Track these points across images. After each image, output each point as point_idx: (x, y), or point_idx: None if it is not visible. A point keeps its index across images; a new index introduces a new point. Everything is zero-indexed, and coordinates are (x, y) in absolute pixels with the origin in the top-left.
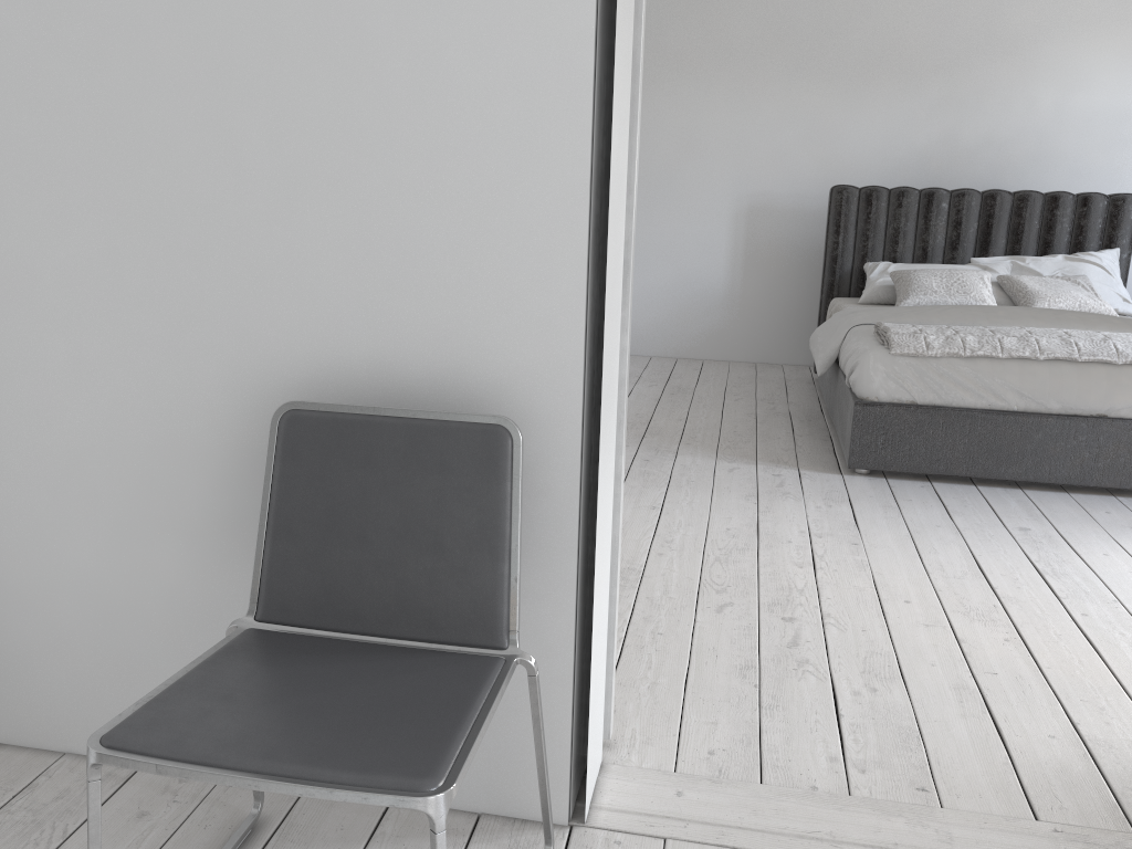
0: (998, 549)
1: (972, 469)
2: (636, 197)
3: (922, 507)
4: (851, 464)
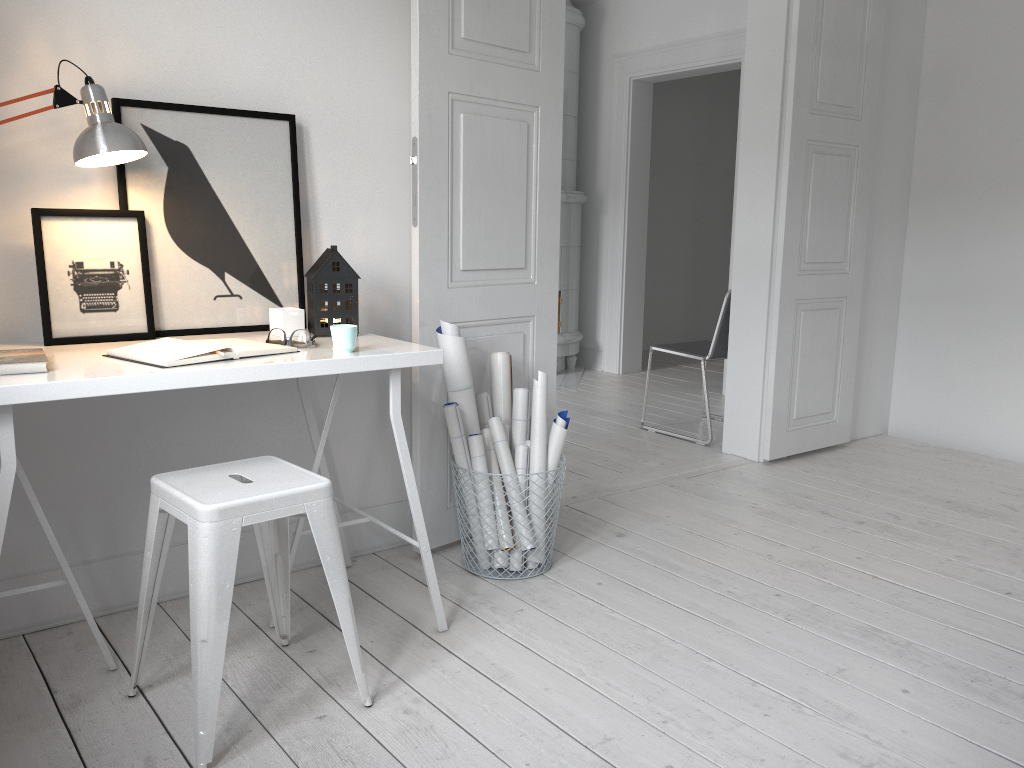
0: (956, 645)
1: None
2: (781, 220)
3: None
4: None
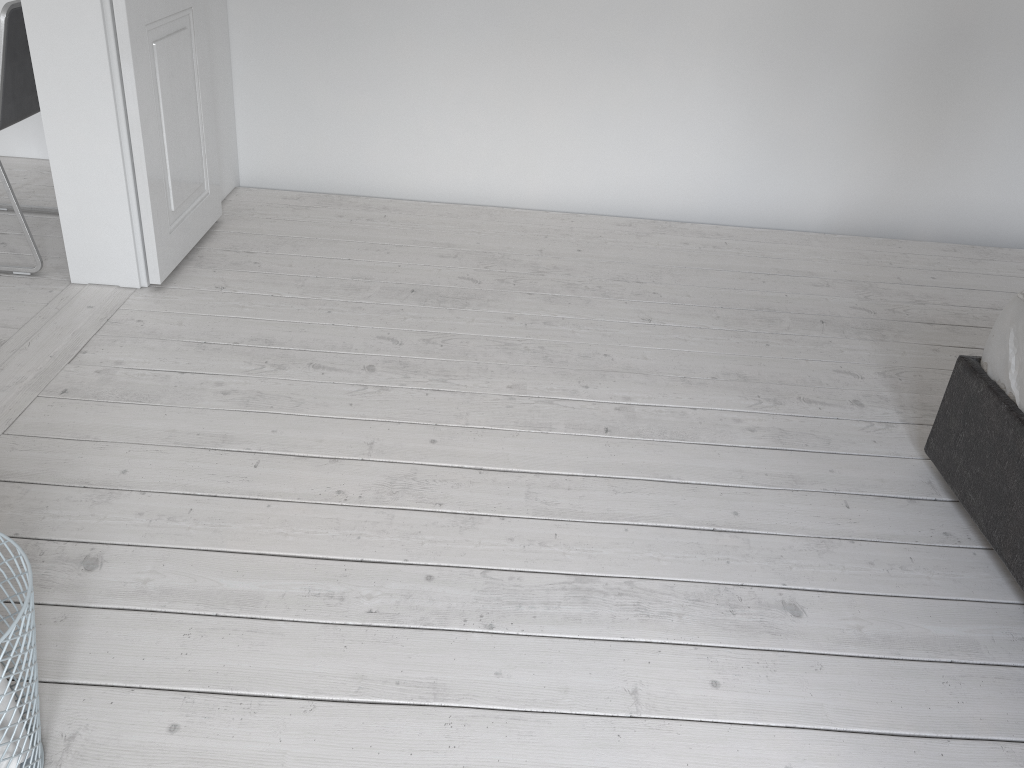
0: (661, 554)
1: (1020, 567)
2: None
3: (817, 513)
4: (927, 449)
